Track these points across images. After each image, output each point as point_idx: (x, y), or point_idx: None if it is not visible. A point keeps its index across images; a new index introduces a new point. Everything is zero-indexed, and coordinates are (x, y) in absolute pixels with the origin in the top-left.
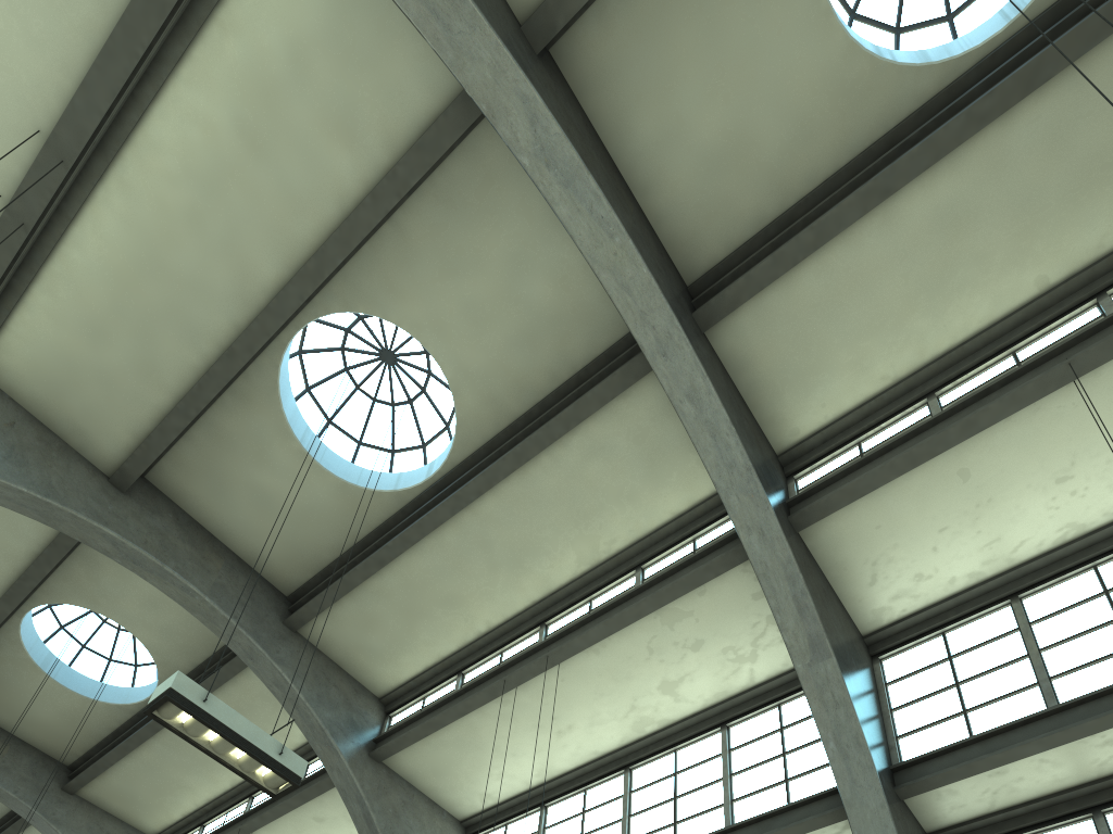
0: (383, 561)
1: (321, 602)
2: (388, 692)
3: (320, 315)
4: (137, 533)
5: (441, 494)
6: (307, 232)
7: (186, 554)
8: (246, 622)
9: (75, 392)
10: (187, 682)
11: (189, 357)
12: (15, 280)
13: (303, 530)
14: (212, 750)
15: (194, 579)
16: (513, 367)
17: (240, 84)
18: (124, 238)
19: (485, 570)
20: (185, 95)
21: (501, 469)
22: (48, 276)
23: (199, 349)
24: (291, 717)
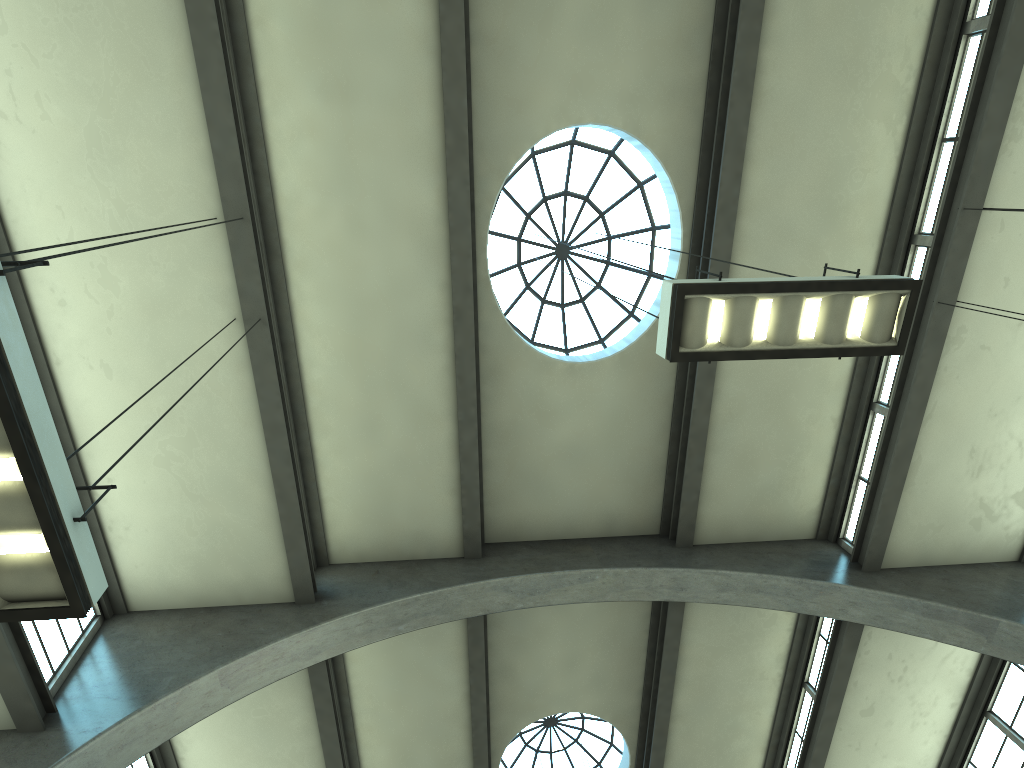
0: (710, 371)
1: (691, 484)
2: (818, 521)
3: (489, 213)
4: (514, 569)
5: (705, 244)
6: (427, 117)
7: (560, 558)
8: (650, 563)
9: (394, 503)
10: (683, 280)
11: (436, 363)
12: (301, 448)
13: (624, 447)
14: (779, 347)
15: (582, 566)
16: (664, 31)
17: (300, 53)
18: (330, 313)
19: (806, 263)
20: (279, 122)
21: (738, 121)
22: (314, 418)
23: (436, 345)
24: (761, 606)
